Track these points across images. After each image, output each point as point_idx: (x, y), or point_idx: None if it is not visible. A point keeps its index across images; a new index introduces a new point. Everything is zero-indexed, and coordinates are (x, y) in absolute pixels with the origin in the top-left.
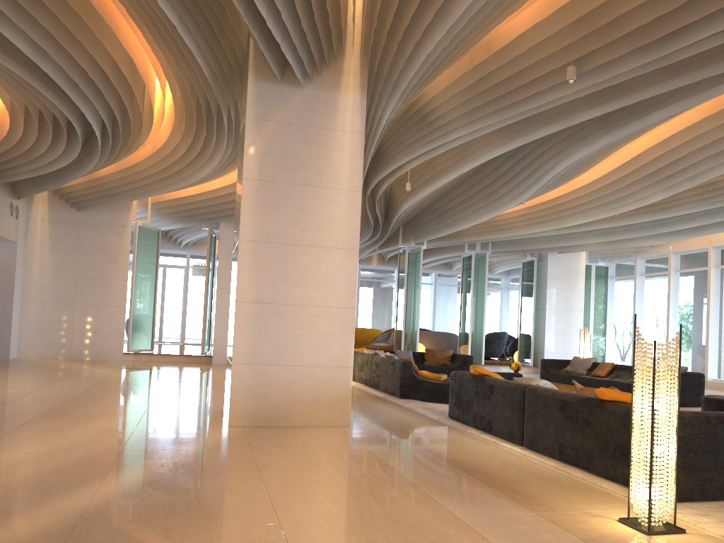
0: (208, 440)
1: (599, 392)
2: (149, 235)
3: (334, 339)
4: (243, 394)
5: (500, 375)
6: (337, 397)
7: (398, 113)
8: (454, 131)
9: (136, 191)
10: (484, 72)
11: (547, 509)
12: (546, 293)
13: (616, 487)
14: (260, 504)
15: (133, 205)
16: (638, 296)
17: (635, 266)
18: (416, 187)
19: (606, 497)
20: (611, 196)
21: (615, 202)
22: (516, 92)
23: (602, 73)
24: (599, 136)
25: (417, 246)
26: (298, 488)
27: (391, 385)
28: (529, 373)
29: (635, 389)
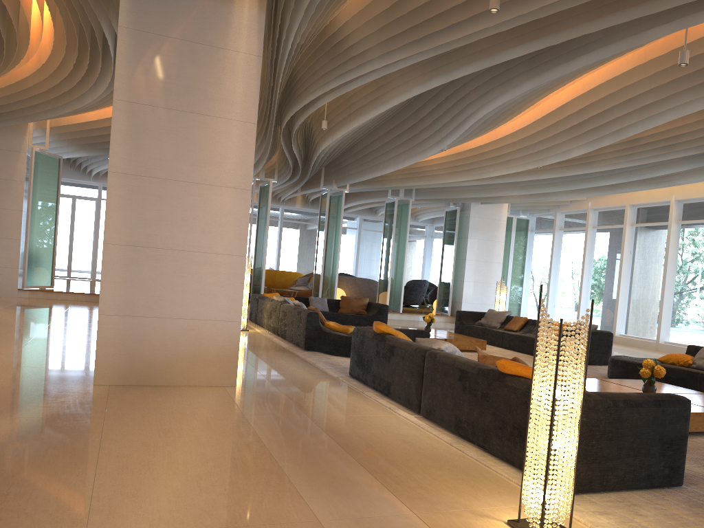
0: (58, 405)
1: (500, 365)
2: (48, 162)
3: (221, 289)
4: (112, 349)
5: (406, 332)
6: (222, 354)
7: (307, 38)
8: (369, 64)
9: (25, 112)
10: None
11: (429, 506)
12: (467, 243)
13: (511, 472)
14: (74, 504)
15: (30, 128)
16: (556, 250)
17: (555, 220)
18: (334, 126)
19: (499, 486)
20: (534, 147)
21: (538, 154)
22: (435, 21)
23: (528, 4)
24: (524, 79)
25: (339, 189)
26: (136, 477)
27: (296, 336)
28: (446, 323)
29: (536, 373)
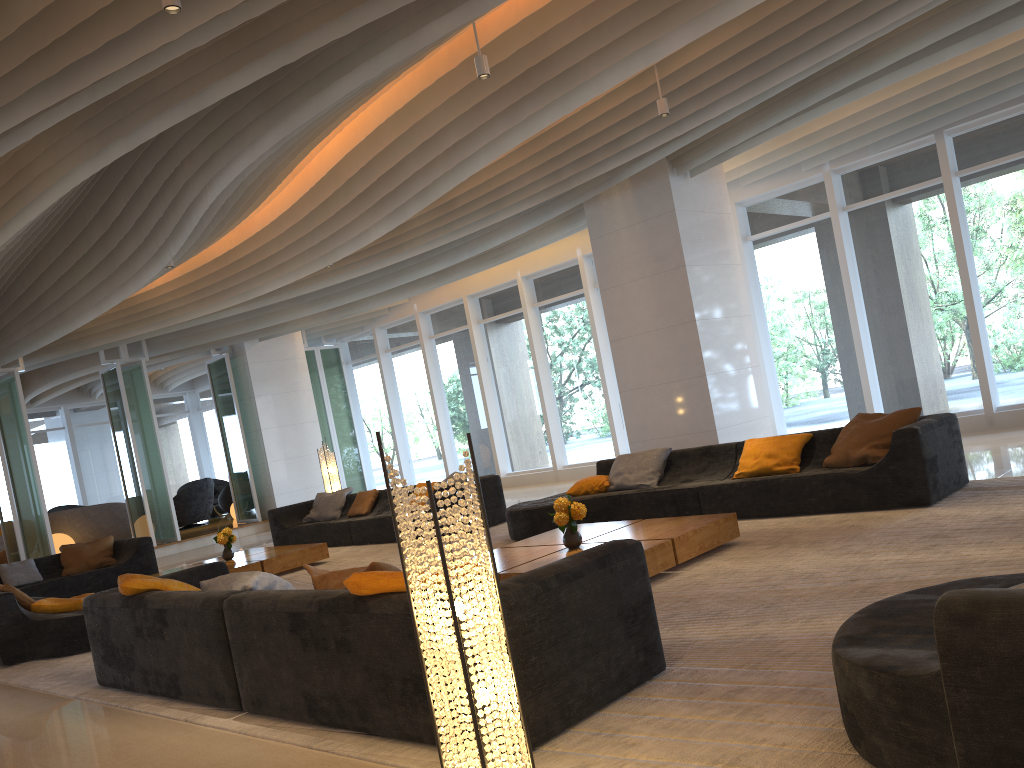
0: None
1: (352, 585)
2: None
3: None
4: None
5: (185, 575)
6: None
7: None
8: None
9: None
10: None
11: None
12: (256, 404)
13: (422, 757)
14: None
15: None
16: (389, 382)
17: (376, 340)
18: None
19: None
20: (313, 238)
21: (322, 247)
22: (75, 41)
23: None
24: (263, 129)
25: (7, 370)
26: None
27: None
28: (260, 533)
29: (414, 587)
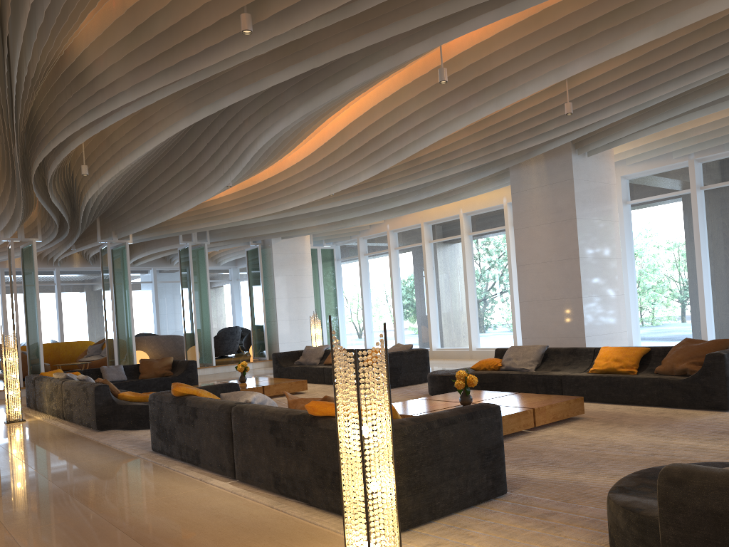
0: None
1: (310, 408)
2: None
3: None
4: None
5: (212, 388)
6: None
7: (39, 71)
8: (121, 97)
9: None
10: (142, 18)
11: None
12: (274, 281)
13: (338, 523)
14: None
15: None
16: (364, 276)
17: (359, 246)
18: (98, 171)
19: (327, 543)
20: (323, 175)
21: (328, 182)
22: (187, 46)
23: (282, 25)
24: (296, 105)
25: (121, 241)
26: None
27: (86, 416)
28: (266, 367)
29: (340, 413)
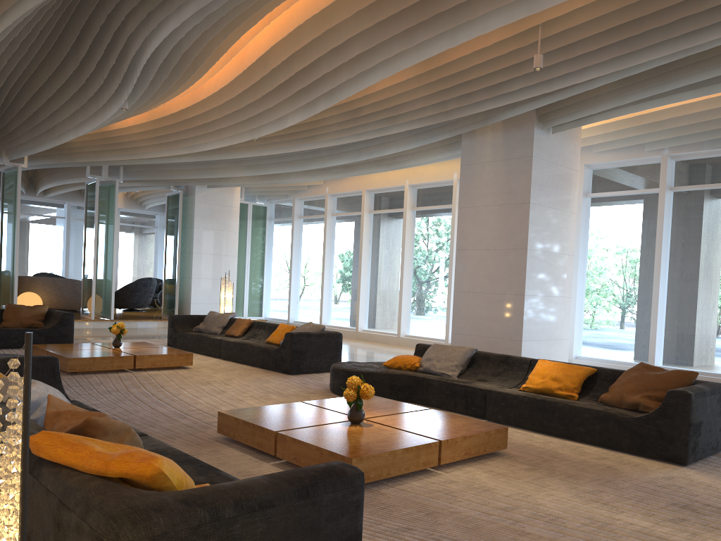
0: None
1: (33, 445)
2: None
3: None
4: None
5: None
6: None
7: None
8: None
9: None
10: None
11: None
12: (194, 233)
13: None
14: None
15: None
16: (296, 241)
17: (294, 207)
18: None
19: None
20: (245, 114)
21: (251, 123)
22: None
23: None
24: None
25: (13, 164)
26: None
27: None
28: None
29: None
